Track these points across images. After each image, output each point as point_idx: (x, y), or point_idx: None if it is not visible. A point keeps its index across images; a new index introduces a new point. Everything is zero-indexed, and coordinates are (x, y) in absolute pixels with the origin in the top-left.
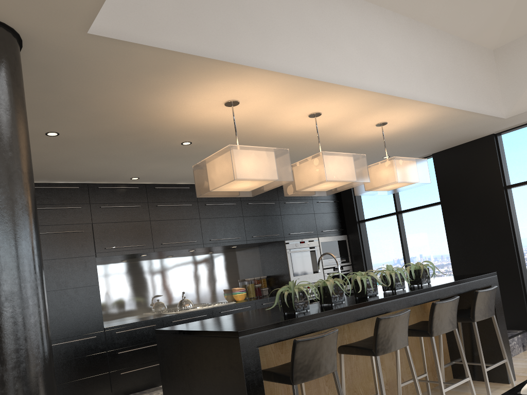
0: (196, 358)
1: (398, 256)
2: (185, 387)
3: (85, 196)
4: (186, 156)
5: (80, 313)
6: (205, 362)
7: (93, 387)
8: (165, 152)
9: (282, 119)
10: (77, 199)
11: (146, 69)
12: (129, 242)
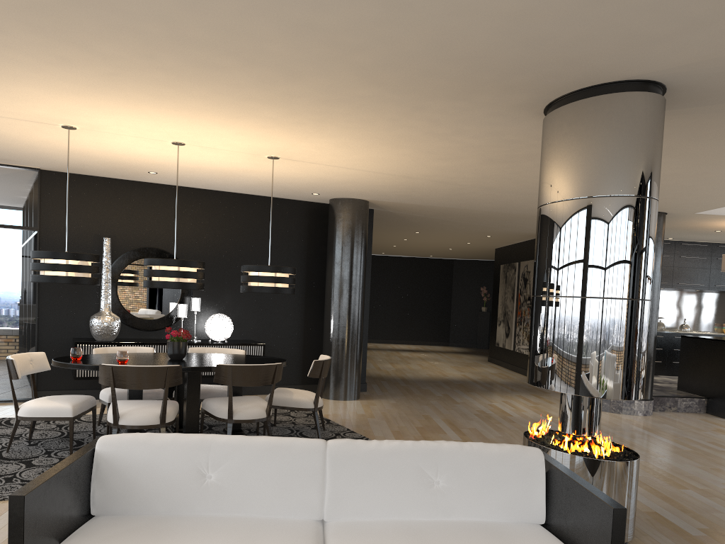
0: (705, 350)
1: None
2: (694, 364)
3: None
4: (714, 234)
5: None
6: (709, 353)
7: None
8: (701, 232)
9: None
10: None
11: (712, 217)
12: None
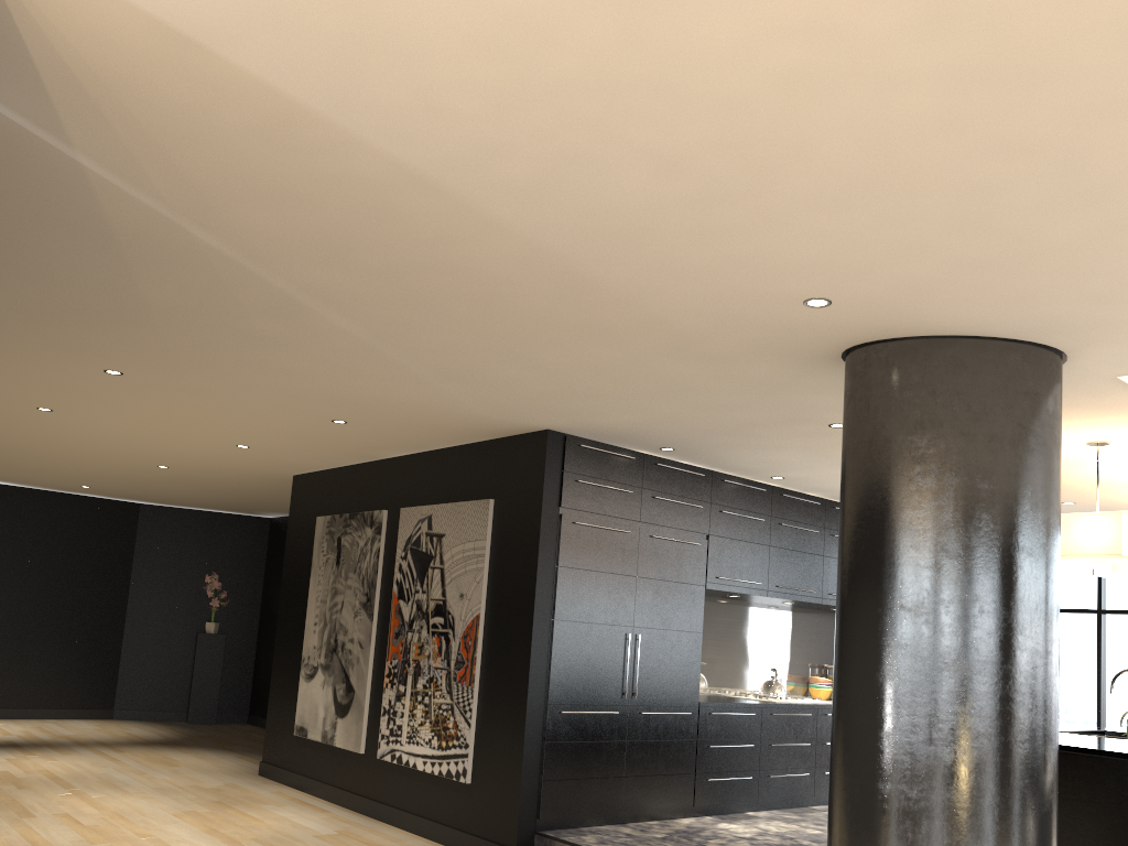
0: None
1: (1085, 682)
2: None
3: (707, 490)
4: None
5: (678, 672)
6: (1074, 788)
7: (676, 792)
8: None
9: (1111, 465)
10: (698, 492)
11: (1092, 405)
12: (743, 574)
